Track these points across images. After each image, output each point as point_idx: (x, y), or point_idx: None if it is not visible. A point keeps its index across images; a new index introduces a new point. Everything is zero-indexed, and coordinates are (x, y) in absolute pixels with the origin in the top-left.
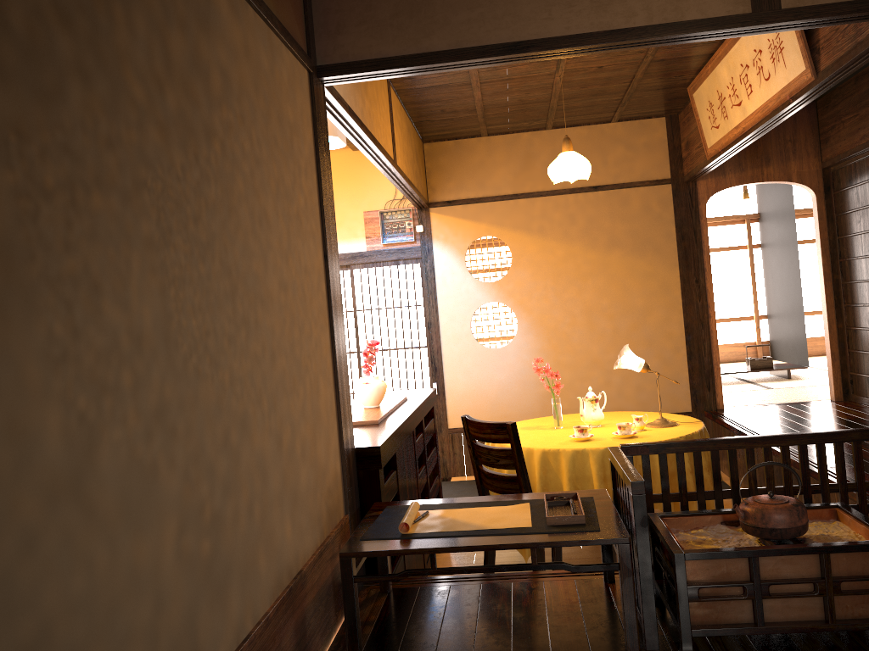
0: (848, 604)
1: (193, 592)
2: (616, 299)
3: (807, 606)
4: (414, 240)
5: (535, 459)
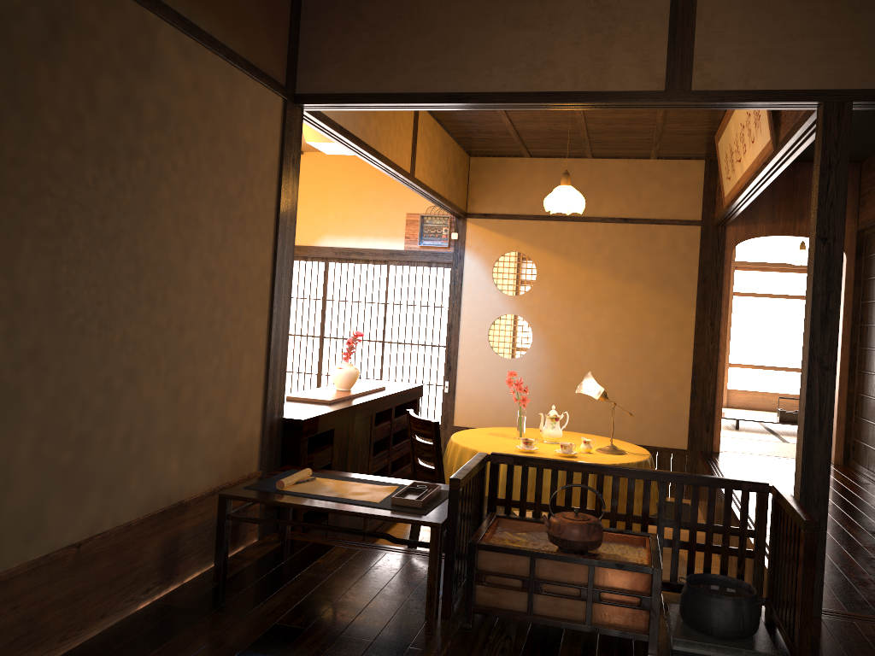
0: (606, 613)
1: (46, 485)
2: (629, 330)
3: (572, 607)
4: (448, 246)
5: None
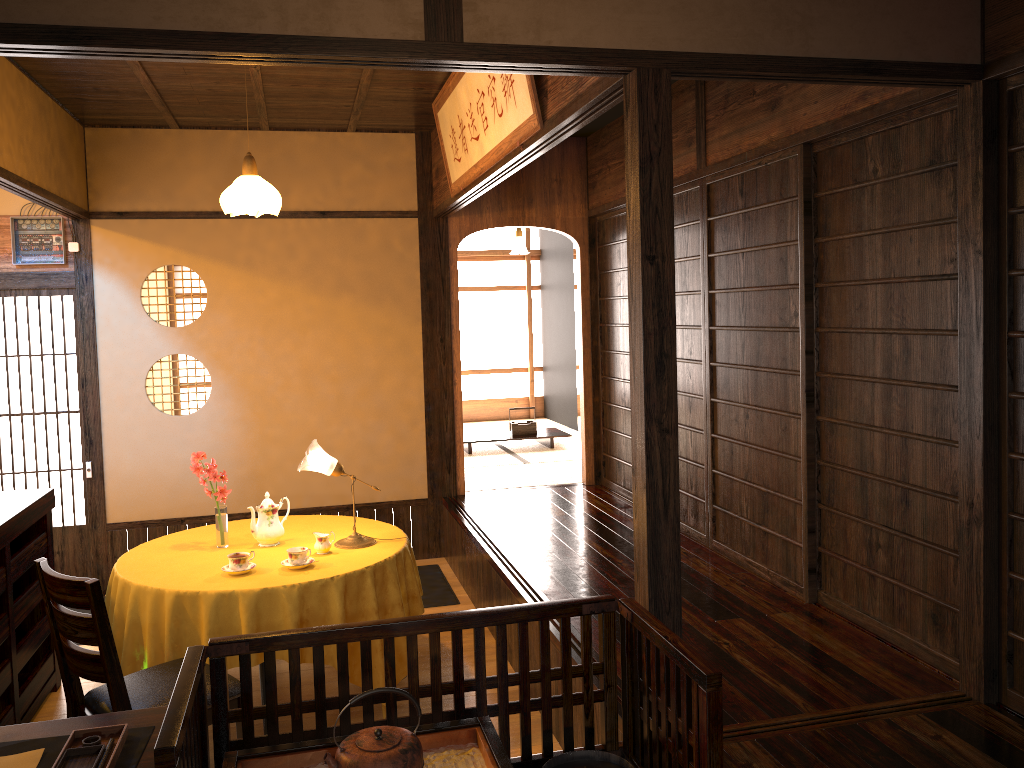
0: None
1: None
2: (343, 358)
3: None
4: (65, 262)
5: (165, 604)
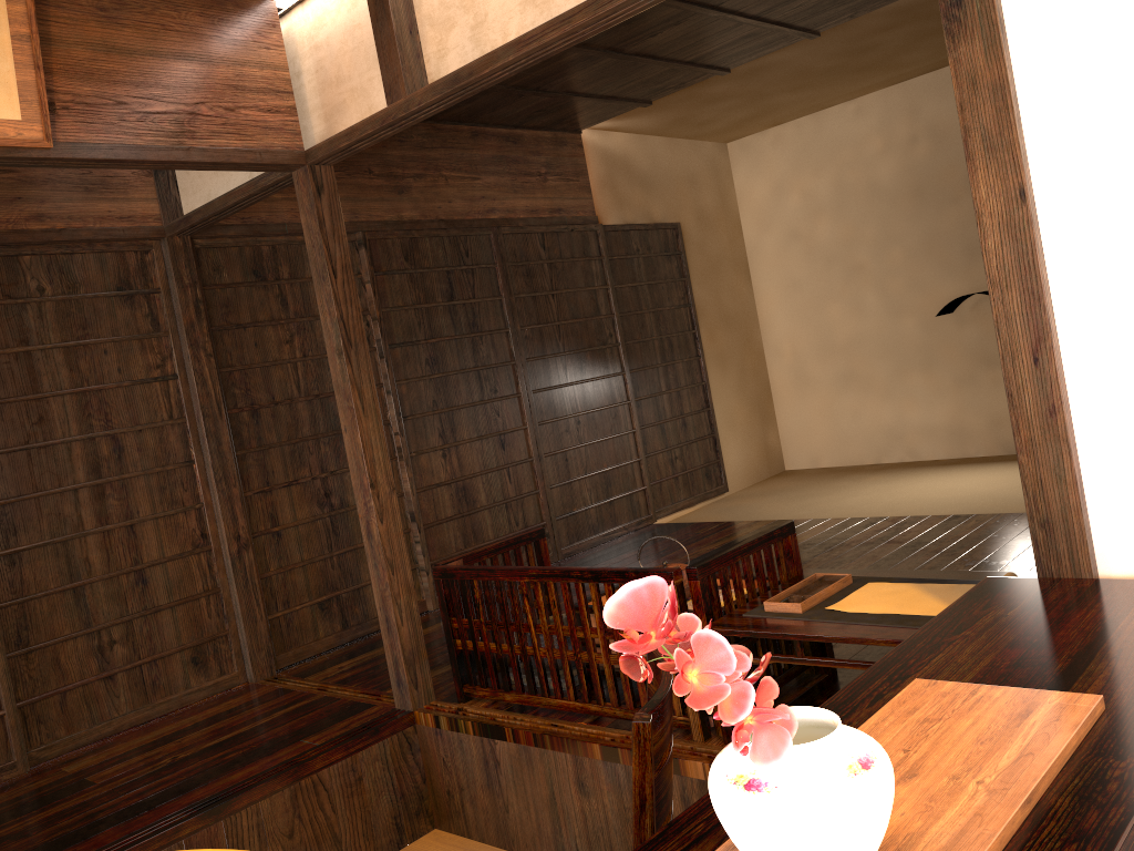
0: None
1: None
2: None
3: None
4: None
5: None
